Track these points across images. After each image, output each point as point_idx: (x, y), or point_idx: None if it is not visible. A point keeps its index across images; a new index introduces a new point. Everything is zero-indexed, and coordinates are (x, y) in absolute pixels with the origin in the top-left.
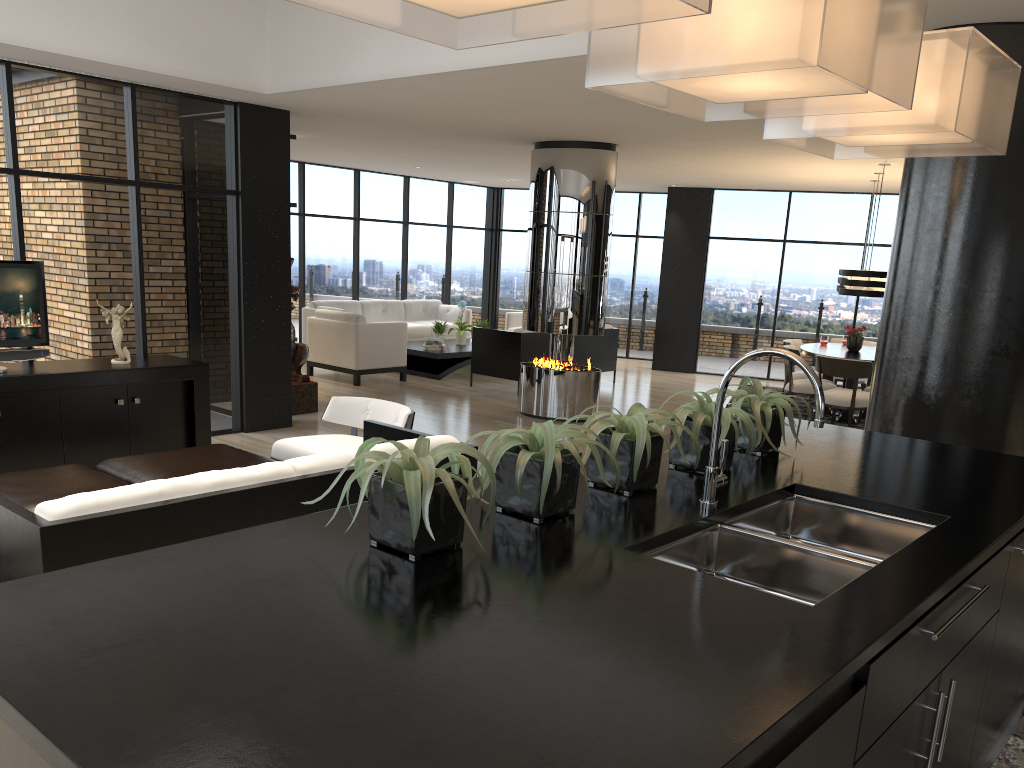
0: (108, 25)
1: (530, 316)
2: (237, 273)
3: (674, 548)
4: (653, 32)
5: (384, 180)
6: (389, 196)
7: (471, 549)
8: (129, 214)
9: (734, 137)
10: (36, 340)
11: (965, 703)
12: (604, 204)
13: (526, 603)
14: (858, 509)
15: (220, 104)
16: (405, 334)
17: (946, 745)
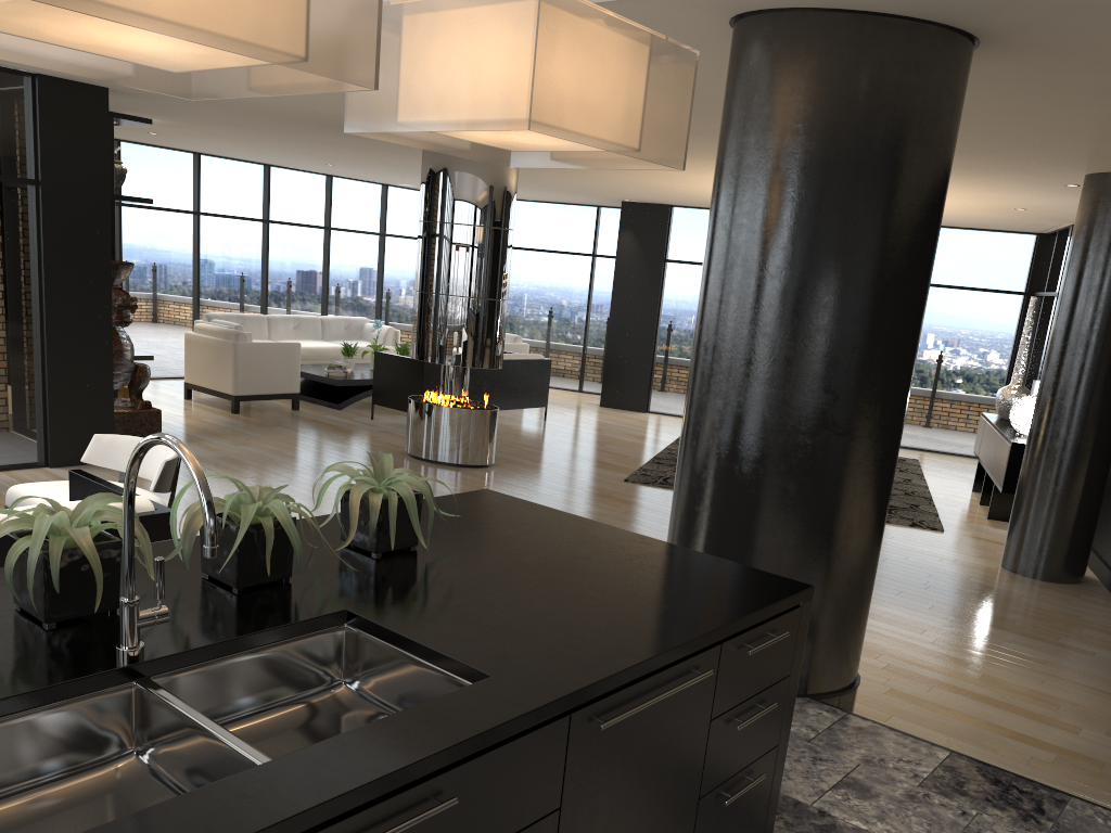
0: None
1: (417, 343)
2: (38, 278)
3: (7, 726)
4: None
5: (301, 178)
6: (307, 197)
7: None
8: None
9: None
10: None
11: None
12: (501, 217)
13: None
14: (405, 653)
15: (14, 75)
16: (298, 356)
17: None
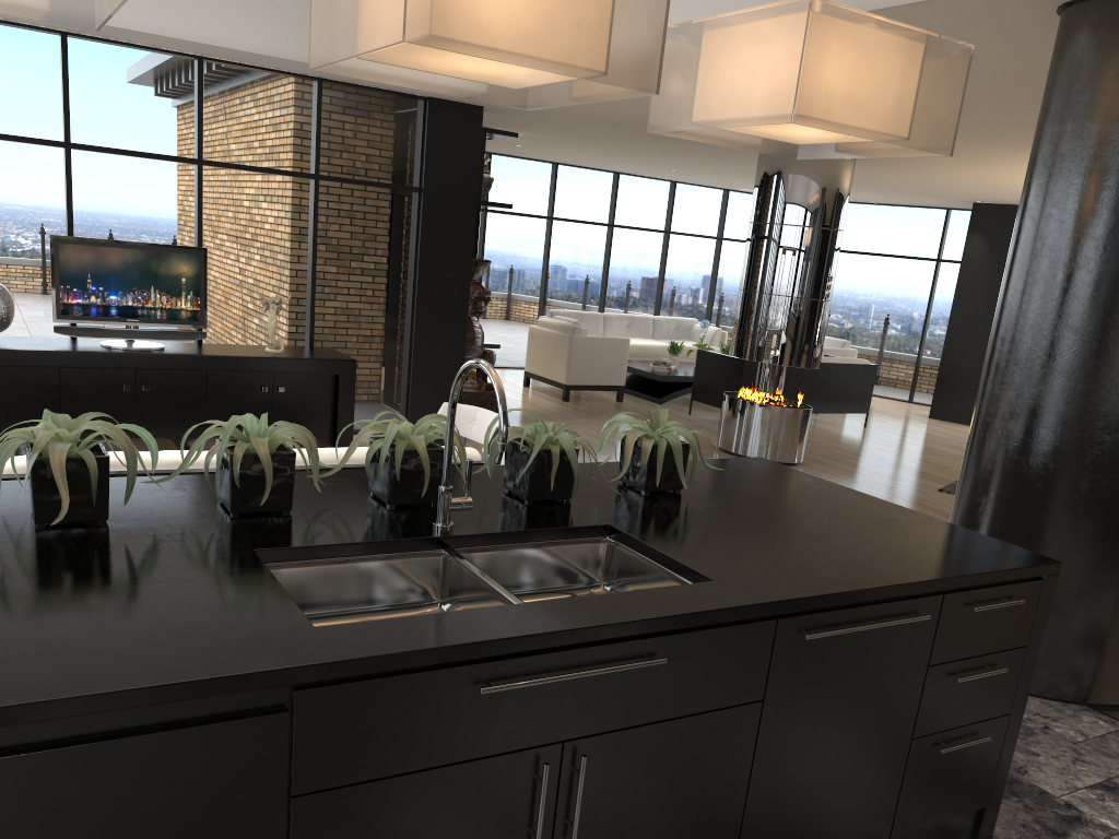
0: (282, 20)
1: (736, 340)
2: (413, 272)
3: (356, 563)
4: (335, 9)
5: (647, 185)
6: (651, 202)
7: (107, 527)
8: (307, 207)
9: (980, 141)
10: (194, 322)
11: (679, 798)
12: (830, 217)
13: (43, 575)
14: (650, 561)
15: (410, 99)
16: (626, 351)
17: (627, 838)
